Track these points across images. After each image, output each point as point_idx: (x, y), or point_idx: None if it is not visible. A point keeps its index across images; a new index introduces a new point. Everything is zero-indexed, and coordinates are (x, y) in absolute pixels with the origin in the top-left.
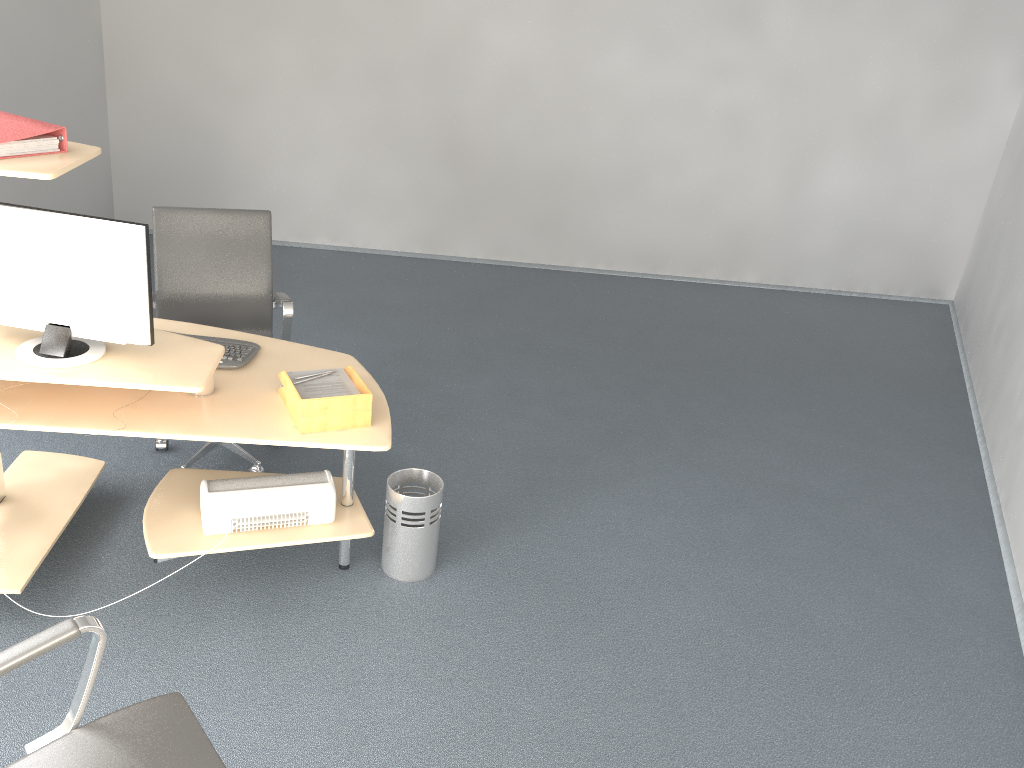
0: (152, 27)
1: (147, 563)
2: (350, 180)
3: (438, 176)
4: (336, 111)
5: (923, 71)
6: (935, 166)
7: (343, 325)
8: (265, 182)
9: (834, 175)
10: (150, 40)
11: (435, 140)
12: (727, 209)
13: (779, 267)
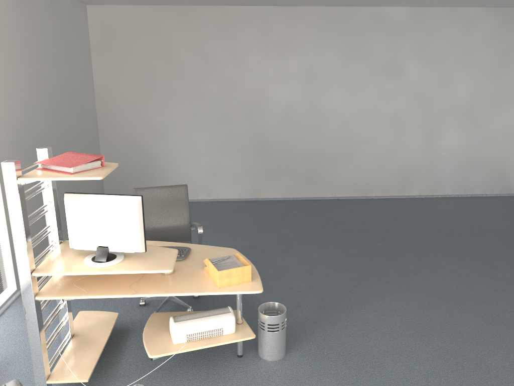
0: (119, 108)
1: (144, 362)
2: (213, 167)
3: (255, 160)
4: (205, 136)
5: (485, 84)
6: (499, 128)
7: (219, 236)
8: (174, 172)
9: (449, 138)
10: (118, 114)
11: (252, 144)
12: (397, 160)
13: (428, 186)
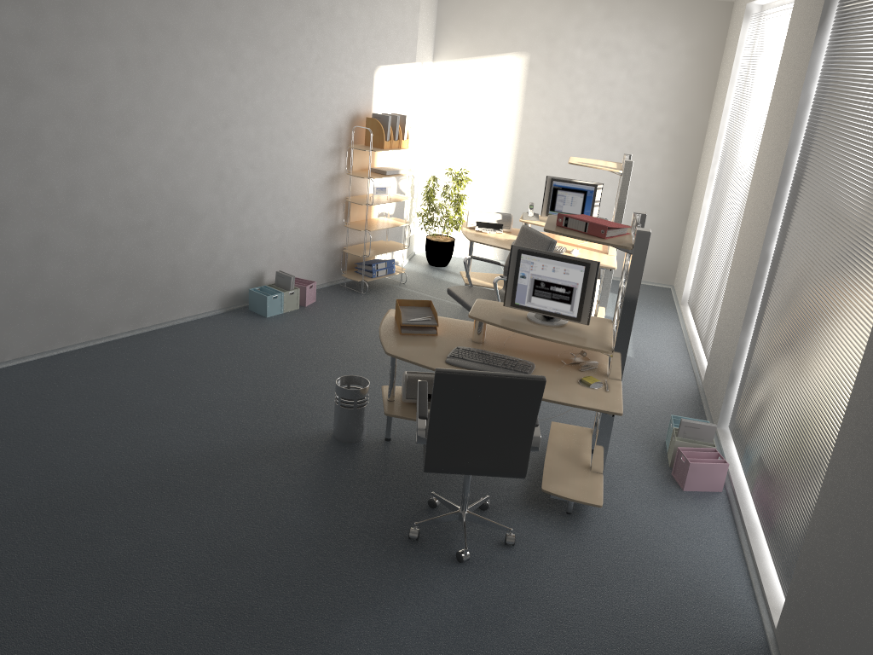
0: None
1: None
2: None
3: None
4: None
5: None
6: None
7: None
8: None
9: None
10: None
11: None
12: None
13: None
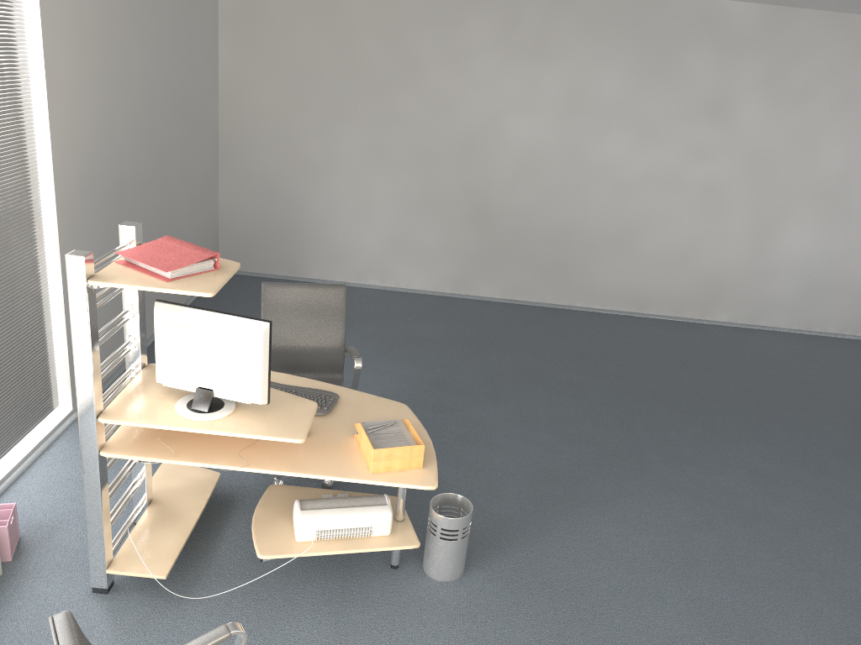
0: (255, 123)
1: (250, 556)
2: (397, 236)
3: (466, 233)
4: (389, 184)
5: None
6: None
7: (391, 356)
8: (332, 237)
9: (795, 235)
10: (253, 132)
11: (465, 206)
12: (703, 262)
13: (747, 309)
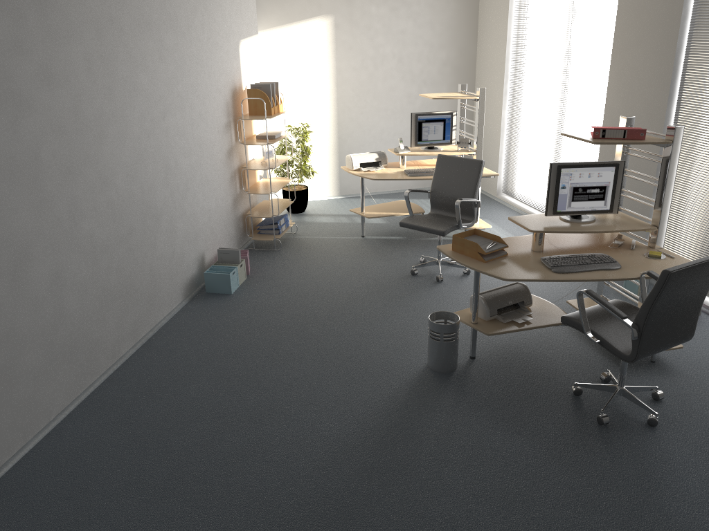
0: None
1: (557, 341)
2: None
3: None
4: None
5: None
6: None
7: None
8: None
9: None
10: None
11: None
12: None
13: None
